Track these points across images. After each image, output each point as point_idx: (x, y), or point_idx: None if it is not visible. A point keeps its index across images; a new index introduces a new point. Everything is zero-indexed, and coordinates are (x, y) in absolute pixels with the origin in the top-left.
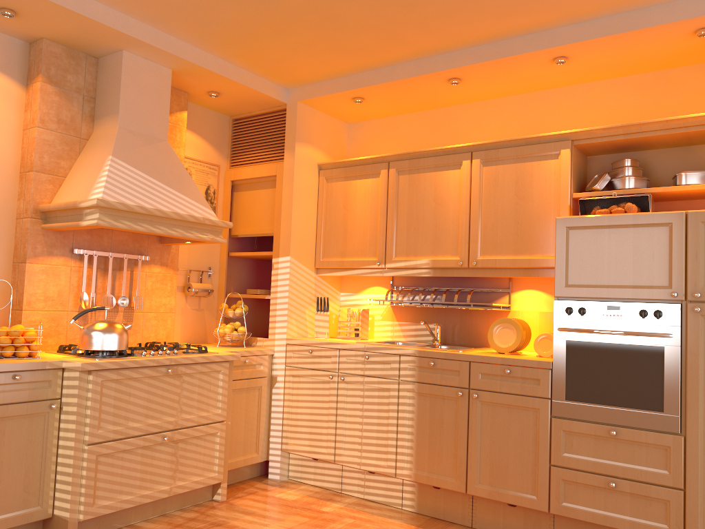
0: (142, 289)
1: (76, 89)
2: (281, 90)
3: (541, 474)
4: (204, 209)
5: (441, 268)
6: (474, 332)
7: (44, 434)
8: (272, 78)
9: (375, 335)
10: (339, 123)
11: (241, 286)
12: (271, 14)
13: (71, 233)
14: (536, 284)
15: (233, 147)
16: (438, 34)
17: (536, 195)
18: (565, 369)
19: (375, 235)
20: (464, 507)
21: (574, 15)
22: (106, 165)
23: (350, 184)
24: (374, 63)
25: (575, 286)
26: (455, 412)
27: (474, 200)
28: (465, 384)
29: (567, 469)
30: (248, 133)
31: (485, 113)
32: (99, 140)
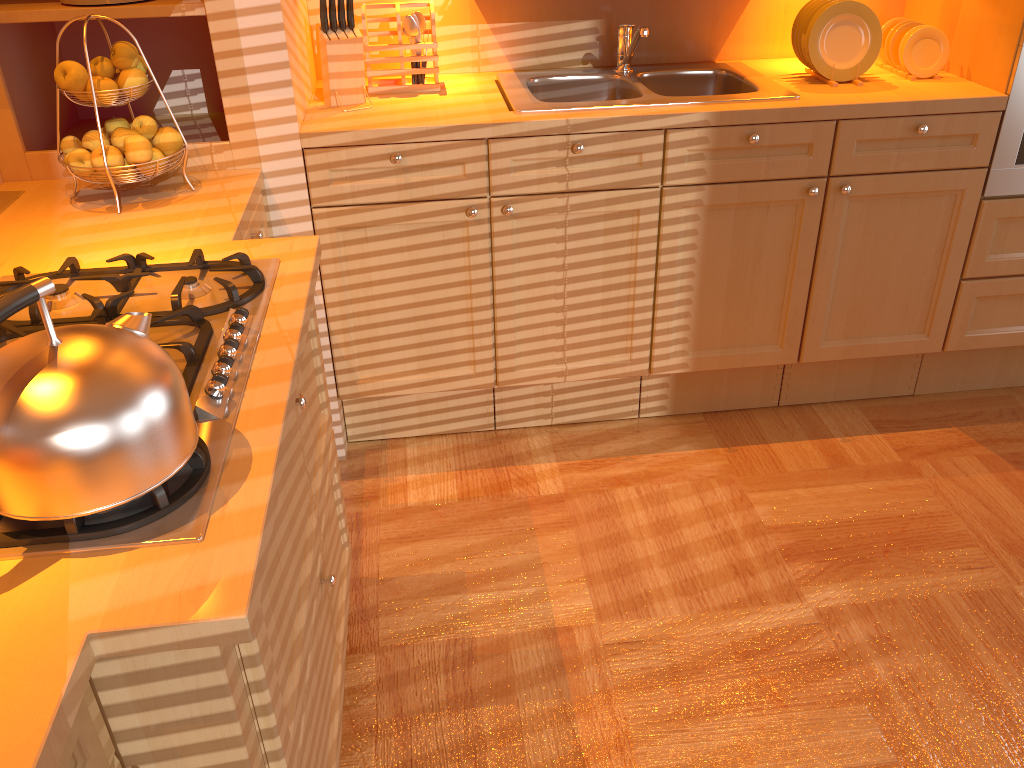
0: None
1: None
2: None
3: (944, 298)
4: None
5: None
6: (683, 29)
7: None
8: None
9: (428, 64)
10: None
11: None
12: None
13: None
14: None
15: None
16: None
17: None
18: None
19: None
20: (767, 380)
21: None
22: None
23: None
24: None
25: None
26: (790, 228)
27: None
28: (821, 170)
29: (989, 279)
30: None
31: None
32: None
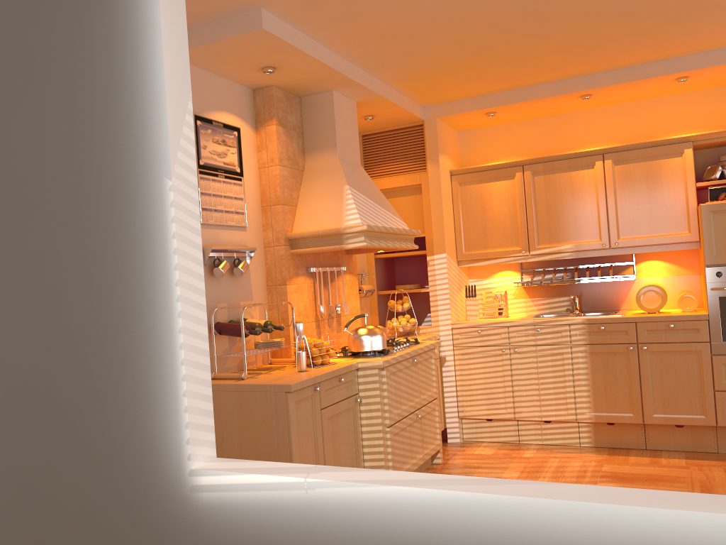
0: (342, 296)
1: (293, 128)
2: (421, 109)
3: (707, 398)
4: (400, 221)
5: (583, 251)
6: (604, 299)
7: (354, 424)
8: (421, 100)
9: (509, 311)
10: (454, 132)
11: (380, 283)
12: (476, 57)
13: (304, 255)
14: (656, 255)
15: (364, 160)
16: (593, 63)
17: (665, 186)
18: (720, 318)
19: (516, 228)
20: (637, 435)
21: (707, 48)
22: (347, 194)
23: (485, 186)
24: (520, 85)
25: (722, 256)
26: (626, 363)
27: (610, 193)
28: (633, 340)
29: None
30: (381, 148)
31: (594, 119)
32: (319, 171)
